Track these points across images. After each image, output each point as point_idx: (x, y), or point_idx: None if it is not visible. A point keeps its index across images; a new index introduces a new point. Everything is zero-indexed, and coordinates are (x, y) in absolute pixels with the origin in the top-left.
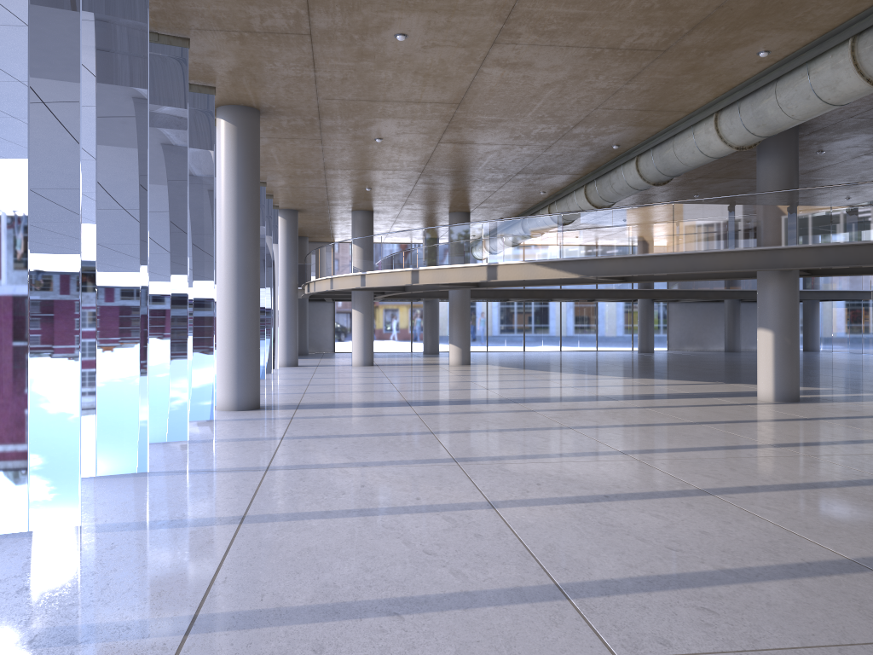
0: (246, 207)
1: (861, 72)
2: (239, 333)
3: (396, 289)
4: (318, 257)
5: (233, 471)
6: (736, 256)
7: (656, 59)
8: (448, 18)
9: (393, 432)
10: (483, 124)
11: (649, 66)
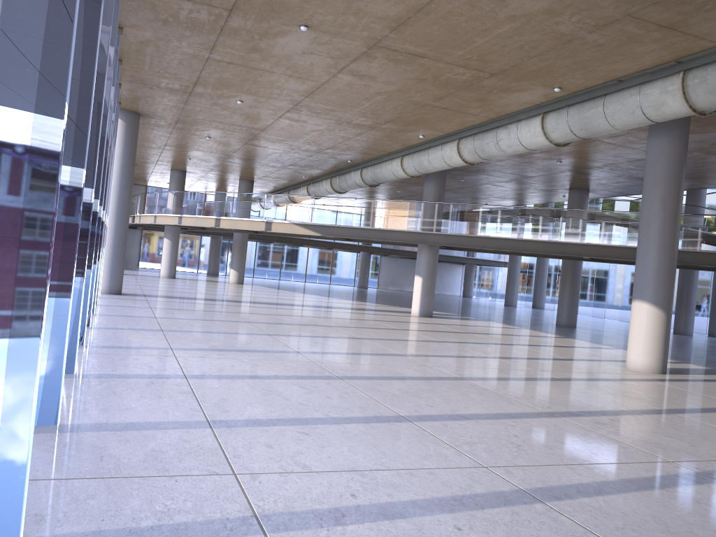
0: (127, 172)
1: (460, 156)
2: (115, 247)
3: (198, 227)
4: (145, 200)
5: (139, 317)
6: (406, 234)
7: (370, 130)
8: (266, 99)
9: (211, 310)
10: (274, 140)
11: (366, 132)
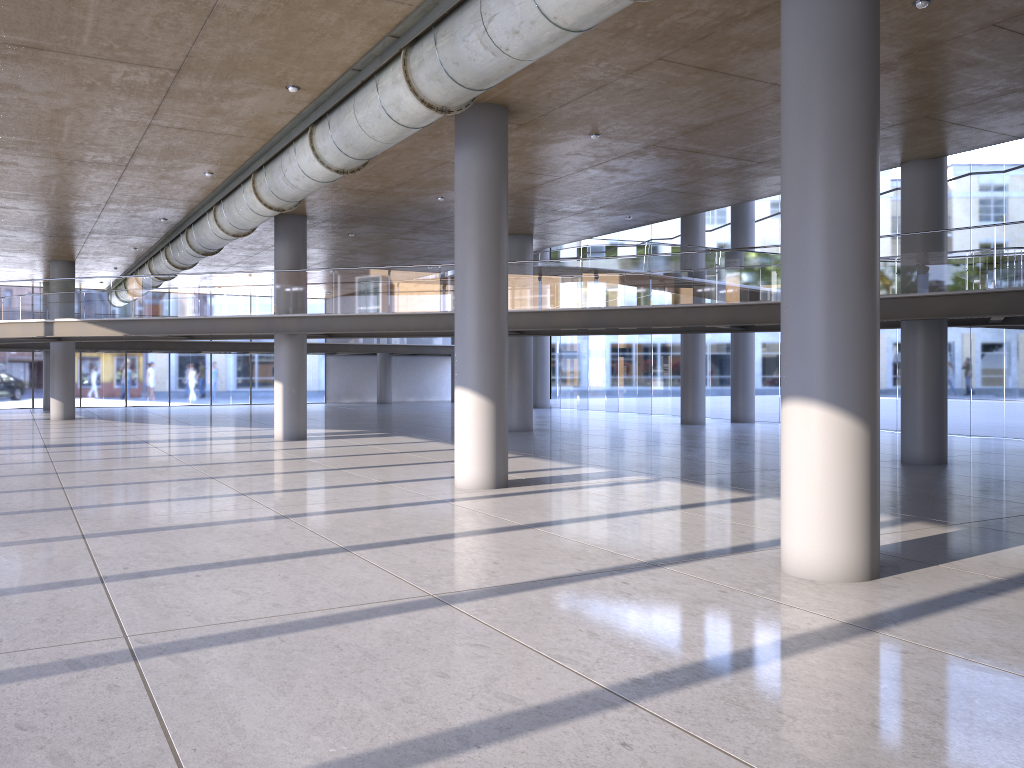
0: None
1: (260, 199)
2: None
3: None
4: None
5: None
6: (244, 321)
7: (125, 169)
8: None
9: None
10: (14, 196)
11: (125, 173)
